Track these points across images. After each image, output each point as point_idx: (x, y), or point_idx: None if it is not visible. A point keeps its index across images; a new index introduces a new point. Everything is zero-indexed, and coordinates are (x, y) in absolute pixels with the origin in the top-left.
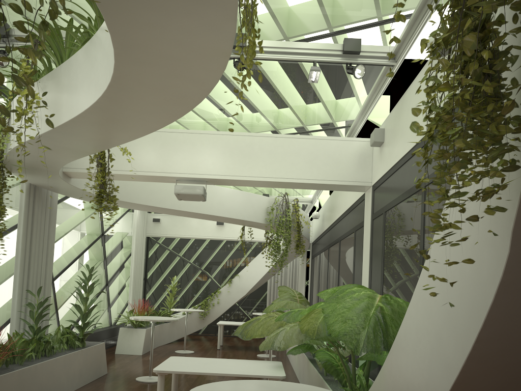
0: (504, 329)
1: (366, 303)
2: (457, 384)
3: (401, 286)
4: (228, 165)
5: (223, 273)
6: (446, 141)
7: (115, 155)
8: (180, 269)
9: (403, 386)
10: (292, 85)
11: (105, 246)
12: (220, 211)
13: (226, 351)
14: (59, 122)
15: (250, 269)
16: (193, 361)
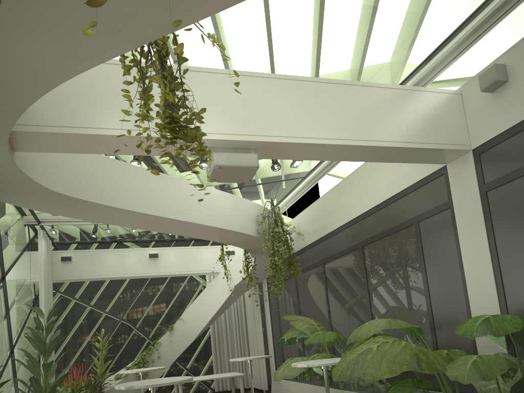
0: None
1: None
2: None
3: None
4: (290, 122)
5: (152, 320)
6: None
7: (107, 104)
8: (95, 322)
9: None
10: (366, 12)
11: (7, 295)
12: (210, 219)
13: None
14: None
15: (195, 309)
16: None
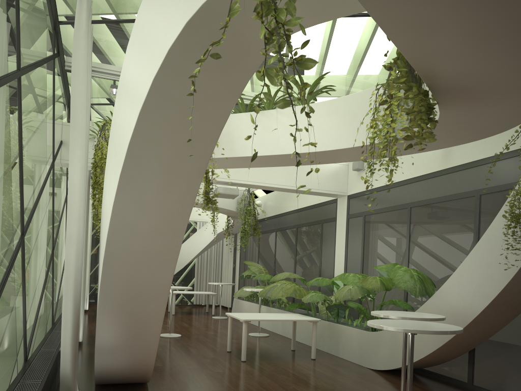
0: (515, 280)
1: (411, 273)
2: (492, 301)
3: (385, 263)
4: (256, 174)
5: None
6: (517, 224)
7: None
8: None
9: (448, 308)
10: None
11: None
12: None
13: (182, 315)
14: (217, 155)
15: (187, 245)
16: (247, 314)
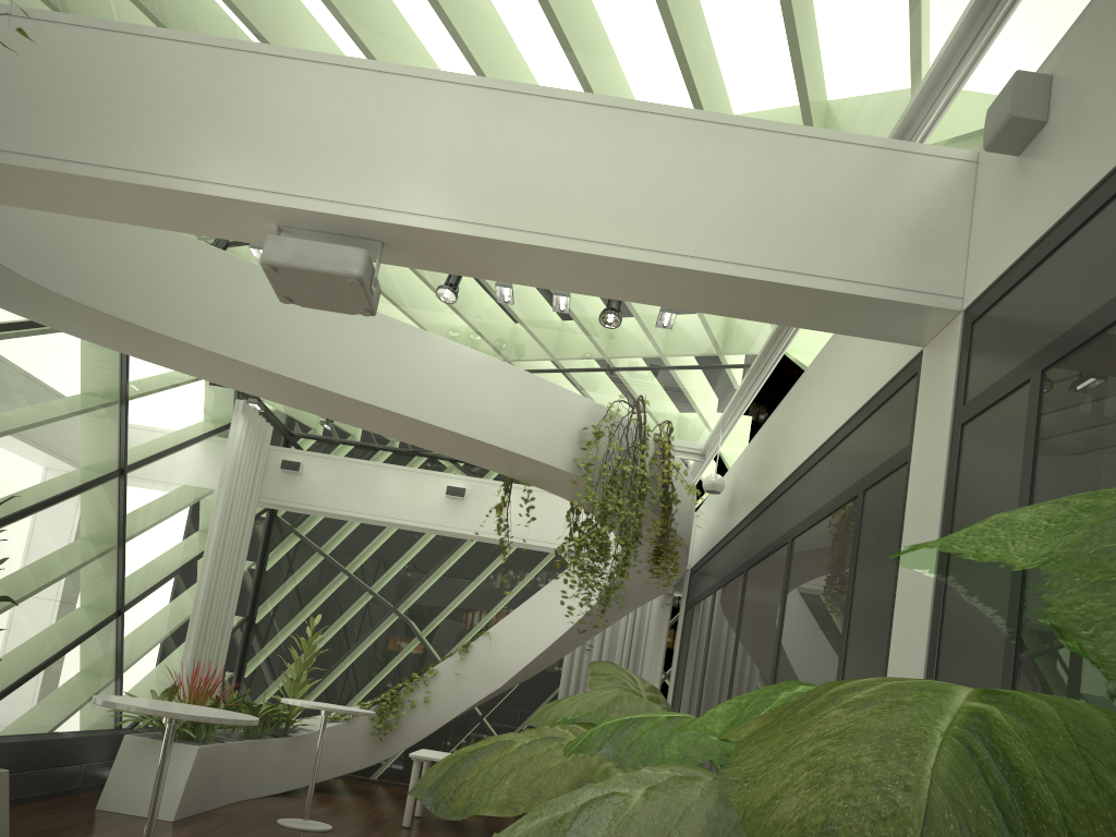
0: None
1: None
2: None
3: None
4: (461, 186)
5: (451, 627)
6: None
7: (71, 111)
8: (343, 604)
9: None
10: None
11: (125, 505)
12: (442, 411)
13: (424, 835)
14: None
15: (520, 621)
16: None
